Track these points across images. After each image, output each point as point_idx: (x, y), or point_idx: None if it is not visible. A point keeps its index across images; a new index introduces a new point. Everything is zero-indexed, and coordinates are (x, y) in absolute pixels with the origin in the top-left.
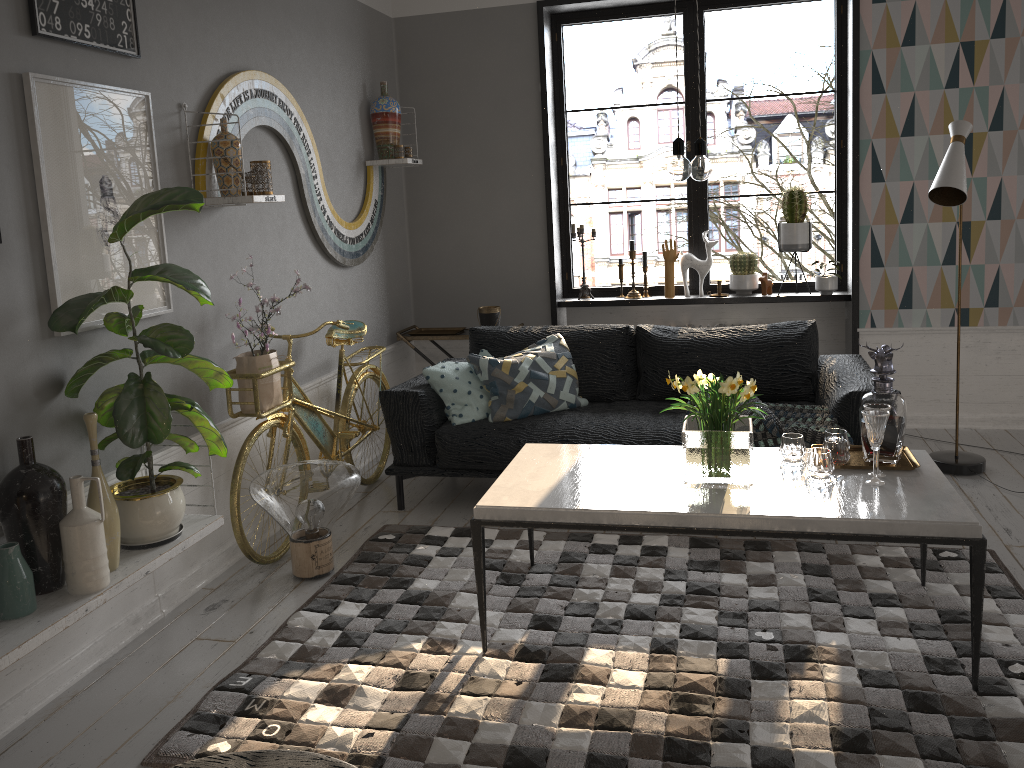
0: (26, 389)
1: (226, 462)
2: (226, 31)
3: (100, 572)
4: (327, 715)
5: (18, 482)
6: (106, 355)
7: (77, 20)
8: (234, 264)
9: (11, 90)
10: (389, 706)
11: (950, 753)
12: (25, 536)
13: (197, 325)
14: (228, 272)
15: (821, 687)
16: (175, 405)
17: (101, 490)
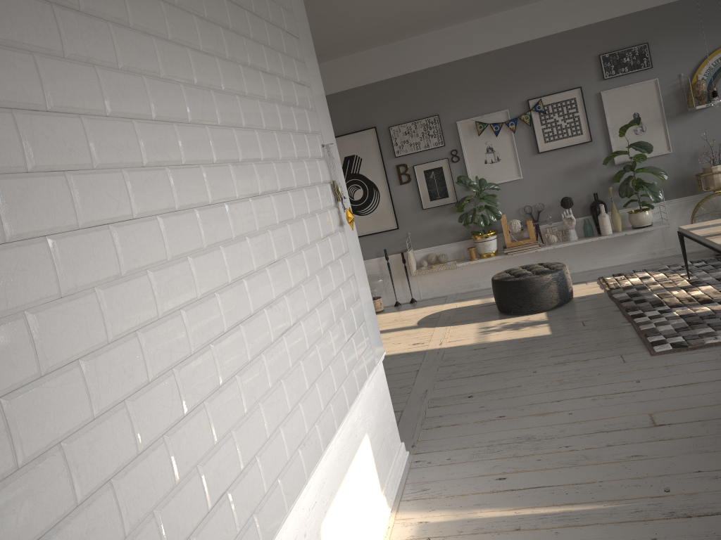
0: (604, 180)
1: (712, 208)
2: (713, 32)
3: (605, 230)
4: (633, 280)
5: (591, 204)
6: (623, 170)
7: (621, 68)
8: (719, 128)
9: (597, 98)
10: (645, 282)
11: (692, 323)
12: (592, 218)
13: (691, 155)
14: (714, 132)
15: (719, 307)
16: (639, 186)
17: (603, 208)
